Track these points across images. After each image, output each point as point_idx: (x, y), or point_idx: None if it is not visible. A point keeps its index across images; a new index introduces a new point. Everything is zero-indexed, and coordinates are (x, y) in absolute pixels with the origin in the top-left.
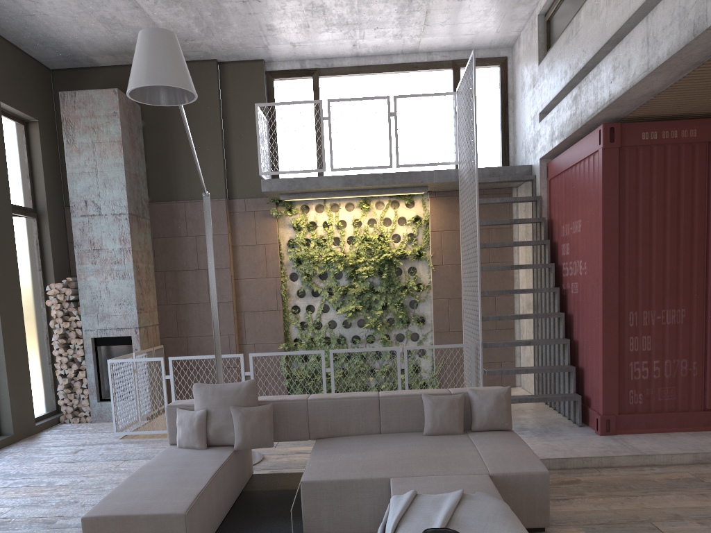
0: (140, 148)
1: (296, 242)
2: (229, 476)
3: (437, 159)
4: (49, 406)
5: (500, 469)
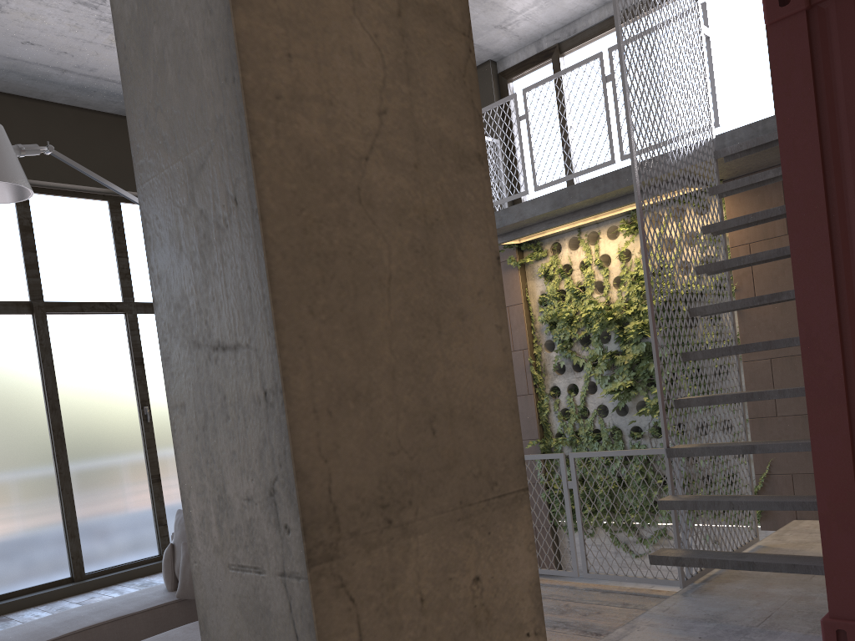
0: None
1: (546, 297)
2: (148, 631)
3: (743, 122)
4: None
5: None
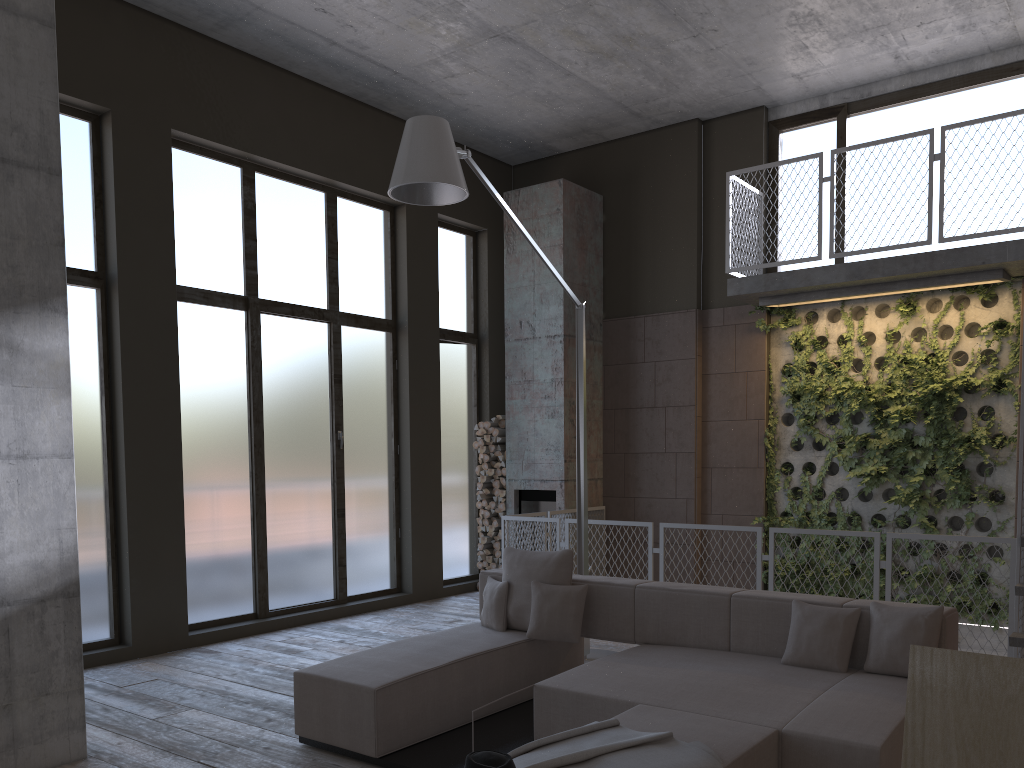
0: (595, 250)
1: (793, 368)
2: (505, 668)
3: None
4: (471, 568)
5: (806, 727)
